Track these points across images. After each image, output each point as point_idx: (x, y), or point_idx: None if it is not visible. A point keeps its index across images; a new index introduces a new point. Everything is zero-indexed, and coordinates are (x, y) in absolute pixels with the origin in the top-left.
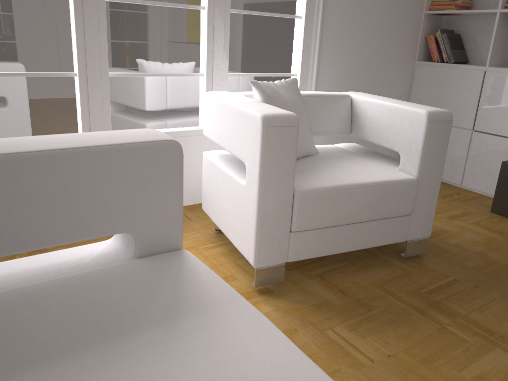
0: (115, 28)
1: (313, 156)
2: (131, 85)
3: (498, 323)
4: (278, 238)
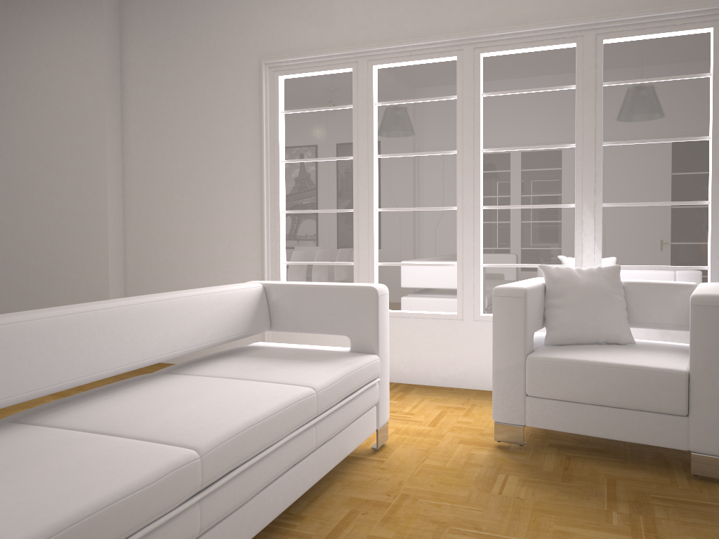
0: (490, 229)
1: (624, 345)
2: (502, 274)
3: (680, 533)
4: (512, 397)
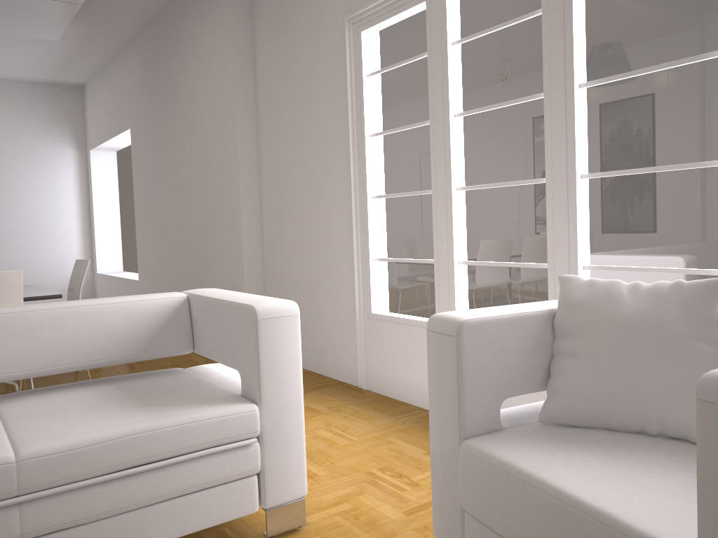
0: (595, 209)
1: None
2: None
3: None
4: (448, 506)
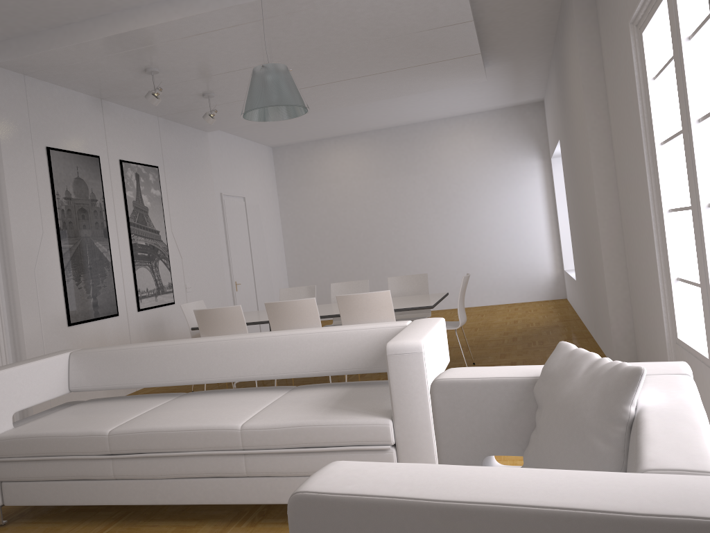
0: None
1: None
2: None
3: None
4: None
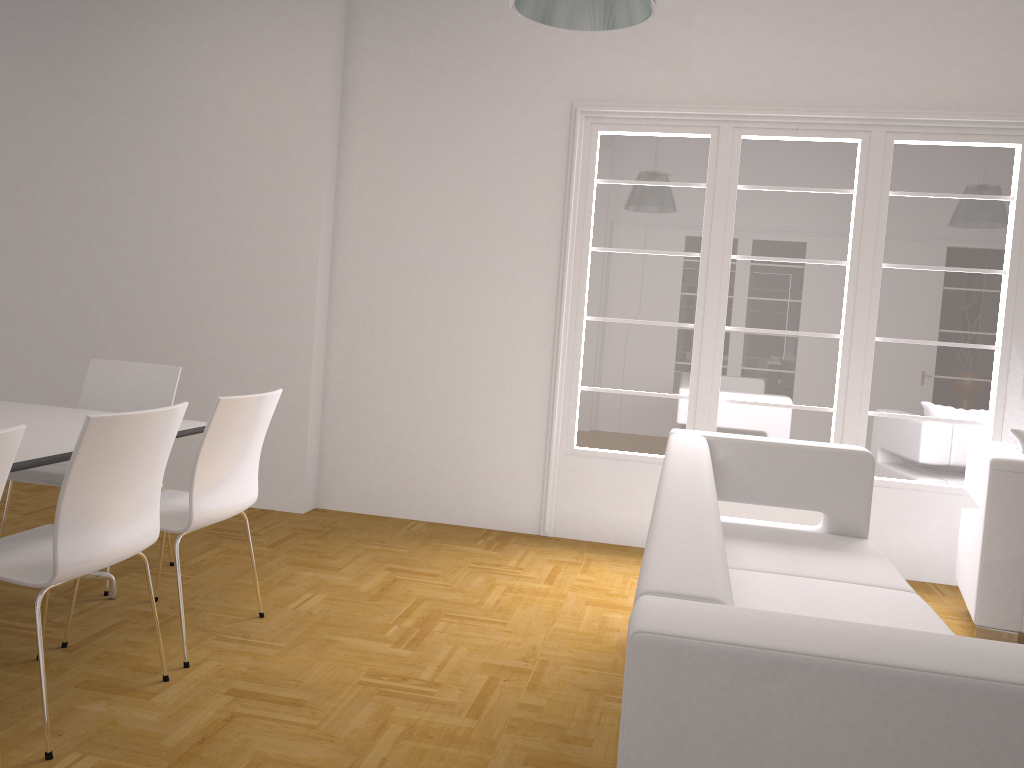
0: (883, 367)
1: None
2: (893, 427)
3: None
4: (1006, 597)
